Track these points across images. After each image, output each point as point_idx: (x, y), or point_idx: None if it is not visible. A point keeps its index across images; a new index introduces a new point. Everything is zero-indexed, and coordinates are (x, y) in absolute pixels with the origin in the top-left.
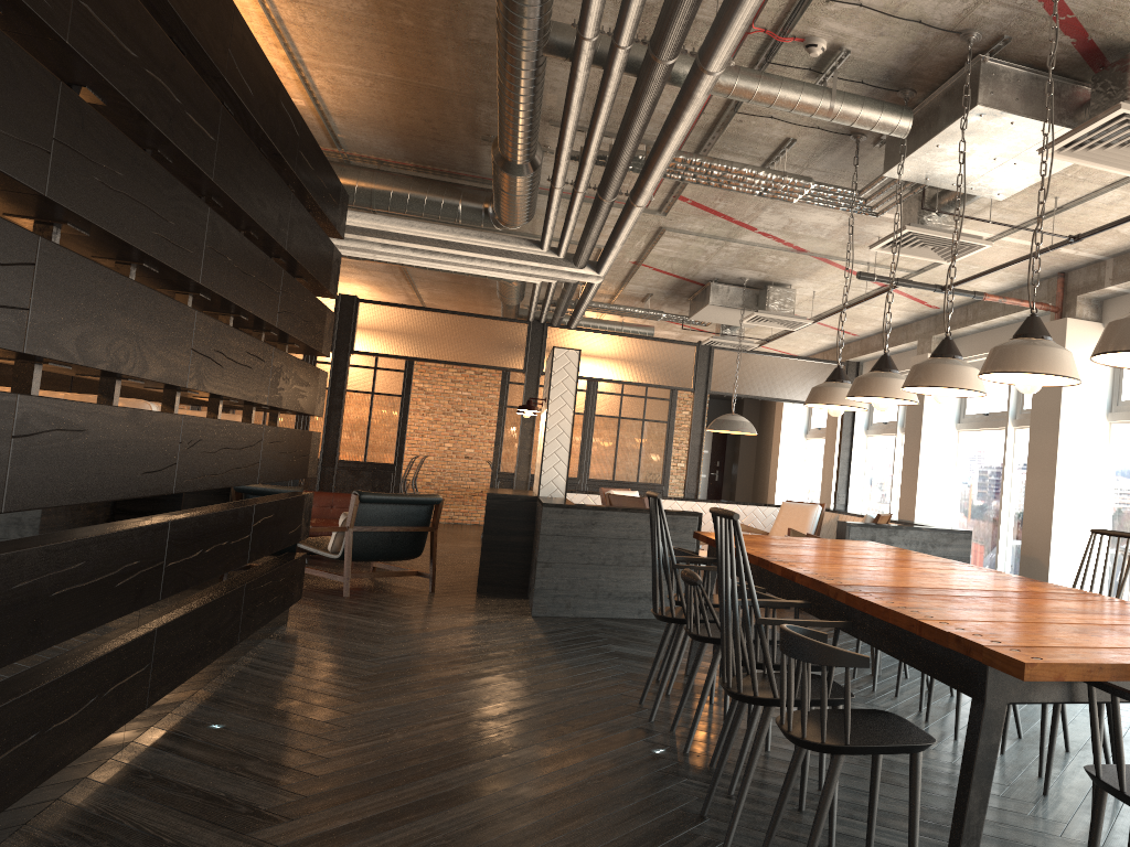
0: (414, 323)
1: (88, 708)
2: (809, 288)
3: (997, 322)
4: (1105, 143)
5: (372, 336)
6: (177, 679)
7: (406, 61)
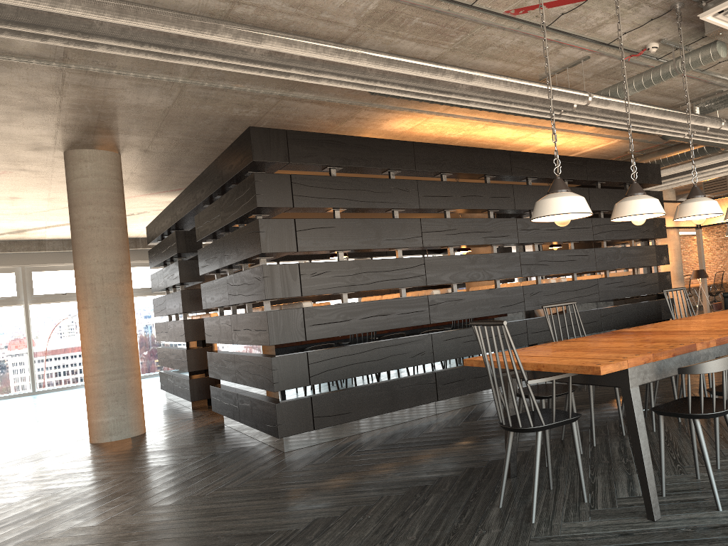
0: None
1: None
2: None
3: None
4: None
5: None
6: None
7: None
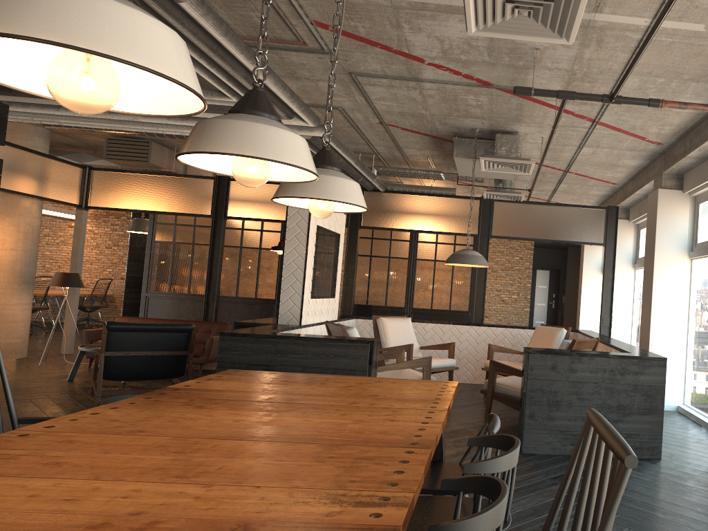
0: (268, 194)
1: None
2: (535, 134)
3: None
4: None
5: (239, 205)
6: None
7: None
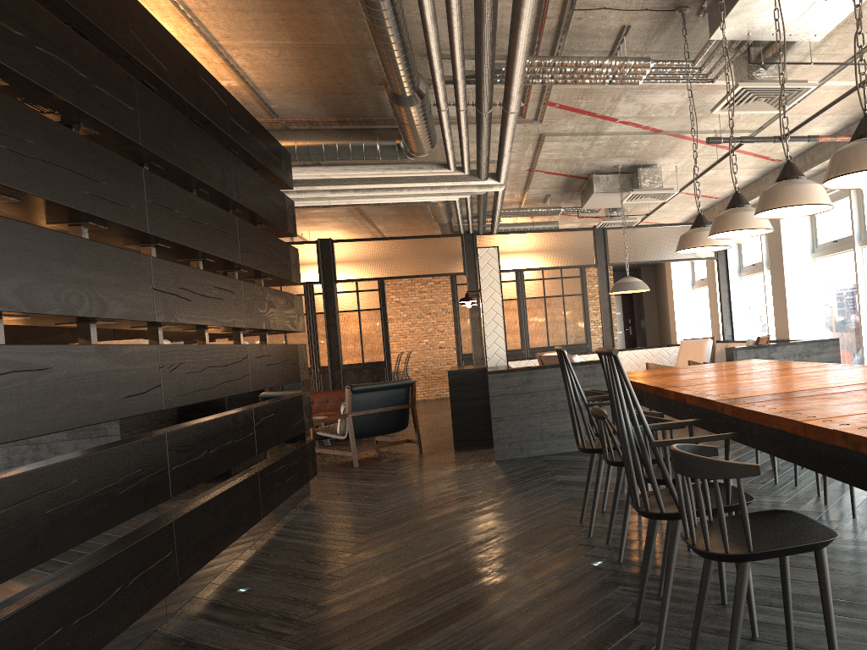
0: (376, 251)
1: (115, 597)
2: (671, 164)
3: None
4: None
5: (348, 267)
6: (205, 557)
7: (297, 25)
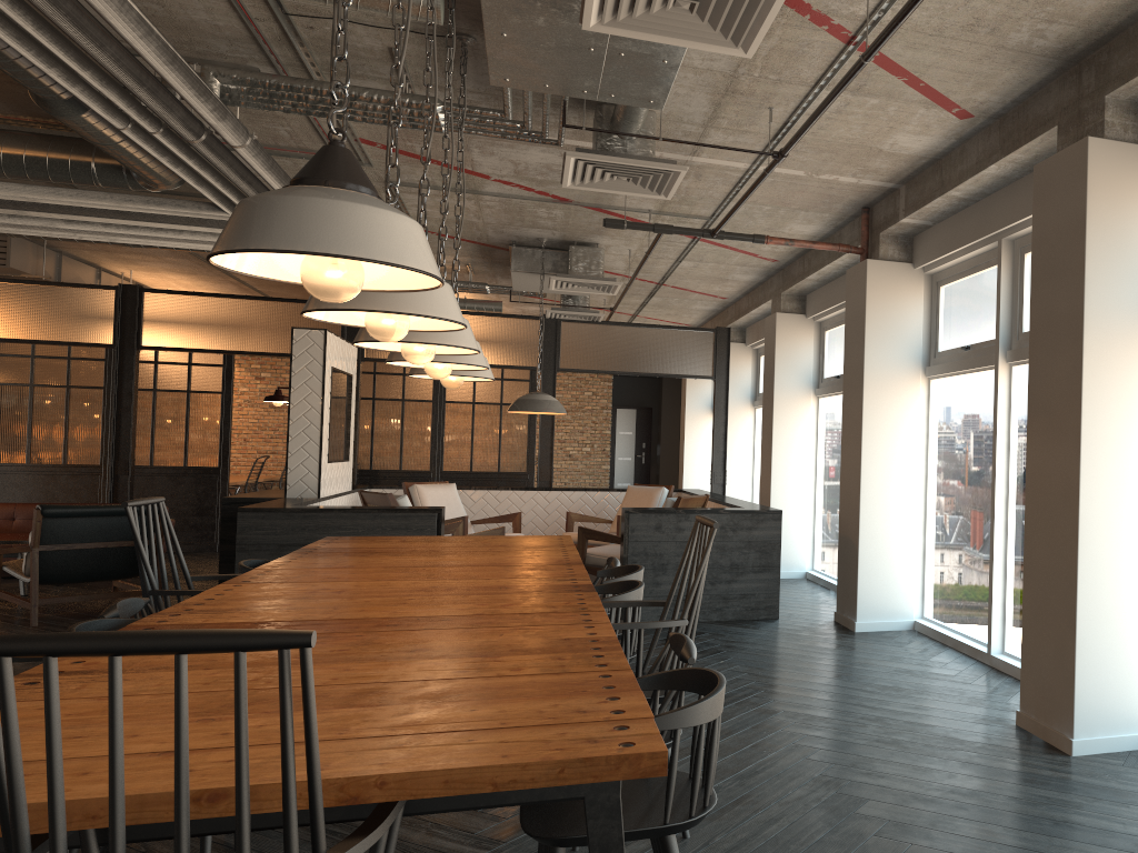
0: (210, 312)
1: None
2: (621, 246)
3: (829, 272)
4: (642, 3)
5: (162, 329)
6: None
7: None
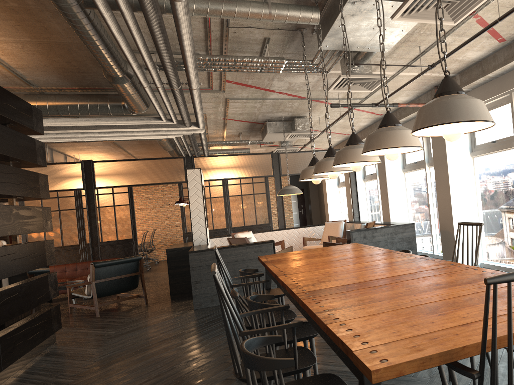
0: (124, 168)
1: None
2: (316, 116)
3: (411, 116)
4: (425, 6)
5: (104, 178)
6: None
7: (31, 29)
